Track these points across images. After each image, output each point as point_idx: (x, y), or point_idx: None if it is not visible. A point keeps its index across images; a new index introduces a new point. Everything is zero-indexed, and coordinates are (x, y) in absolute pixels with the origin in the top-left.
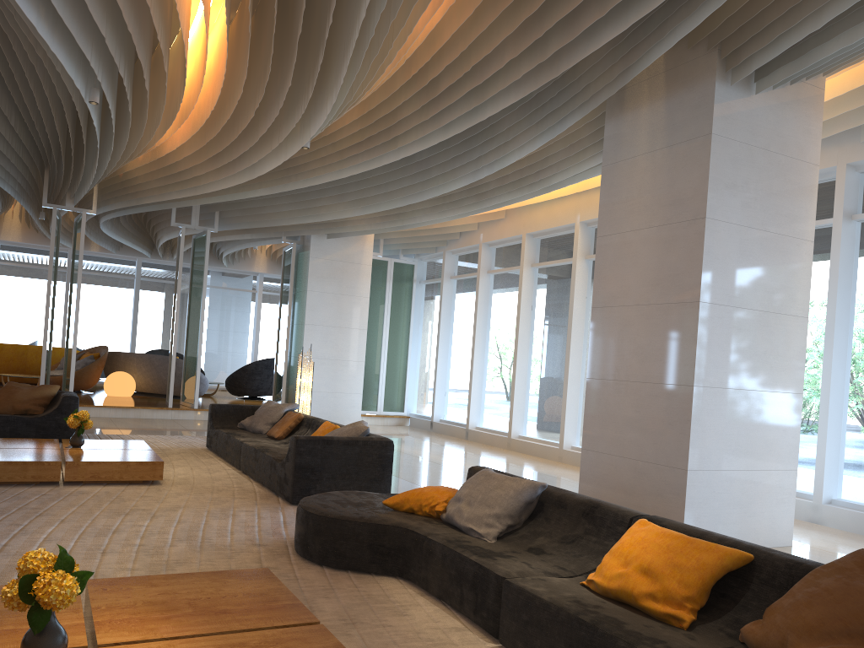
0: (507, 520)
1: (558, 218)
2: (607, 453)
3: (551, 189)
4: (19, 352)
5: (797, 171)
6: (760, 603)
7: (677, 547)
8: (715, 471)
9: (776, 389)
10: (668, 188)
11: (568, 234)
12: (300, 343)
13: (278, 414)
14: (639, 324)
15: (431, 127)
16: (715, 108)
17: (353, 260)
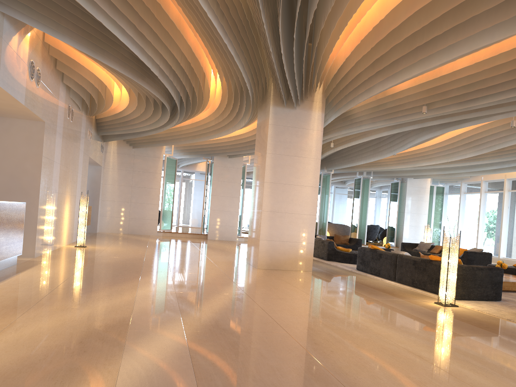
0: None
1: None
2: None
3: None
4: None
5: None
6: None
7: None
8: None
9: None
10: None
11: None
12: (402, 220)
13: (429, 246)
14: None
15: (496, 157)
16: None
17: (423, 186)
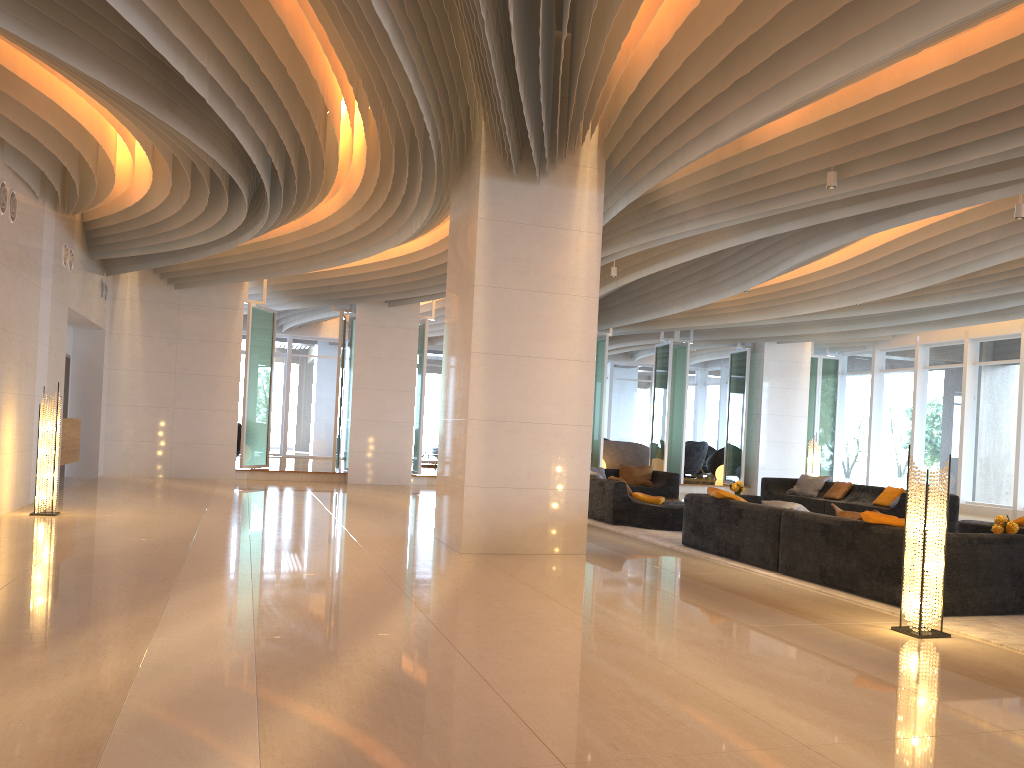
0: None
1: (1002, 327)
2: None
3: (1020, 317)
4: None
5: None
6: None
7: None
8: None
9: None
10: None
11: (1010, 339)
12: (756, 430)
13: (820, 483)
14: None
15: (960, 292)
16: None
17: (796, 359)
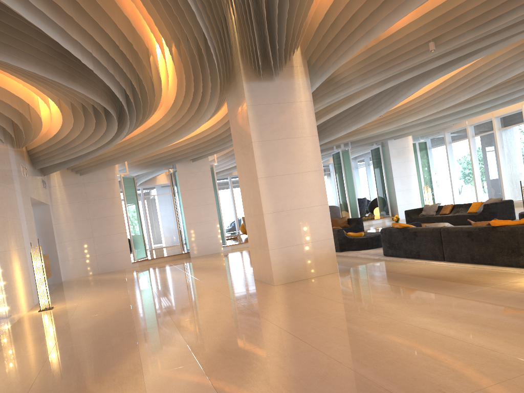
0: None
1: (511, 108)
2: None
3: (522, 100)
4: None
5: None
6: None
7: None
8: None
9: None
10: None
11: (516, 113)
12: (392, 186)
13: (436, 207)
14: None
15: (491, 94)
16: None
17: (405, 146)
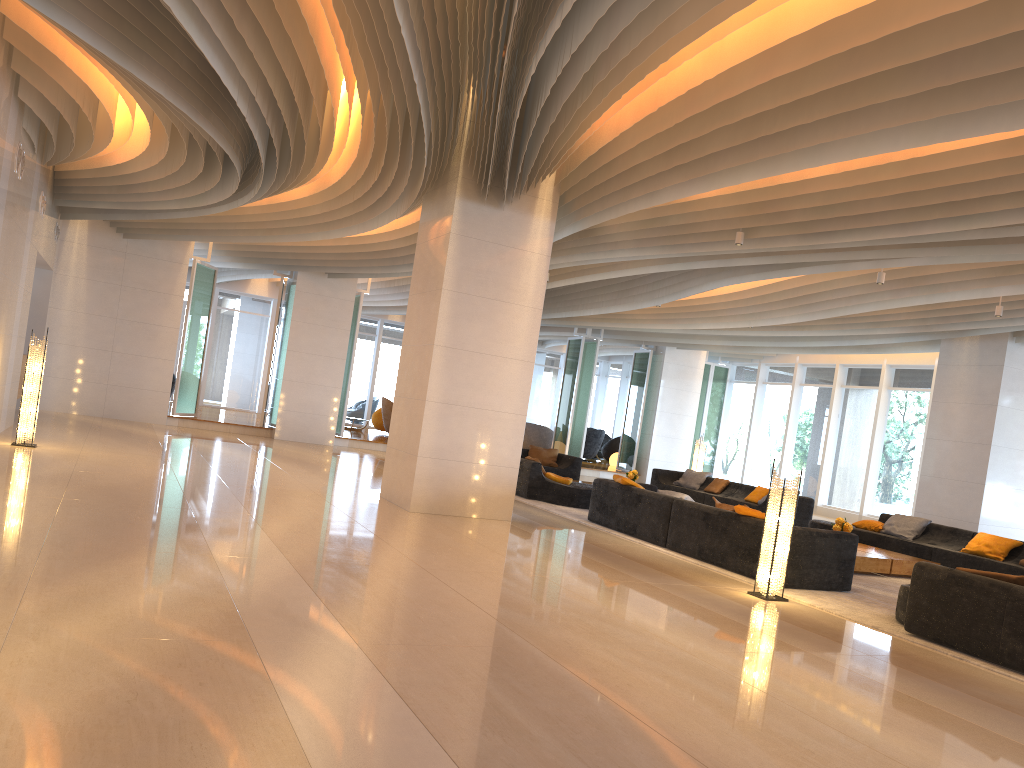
0: (915, 533)
1: (868, 358)
2: (930, 514)
3: (882, 352)
4: None
5: None
6: None
7: (997, 538)
8: (990, 525)
9: (1023, 488)
10: (977, 386)
11: (873, 369)
12: (650, 424)
13: (702, 478)
14: (955, 451)
15: (834, 327)
16: (1006, 353)
17: (692, 365)
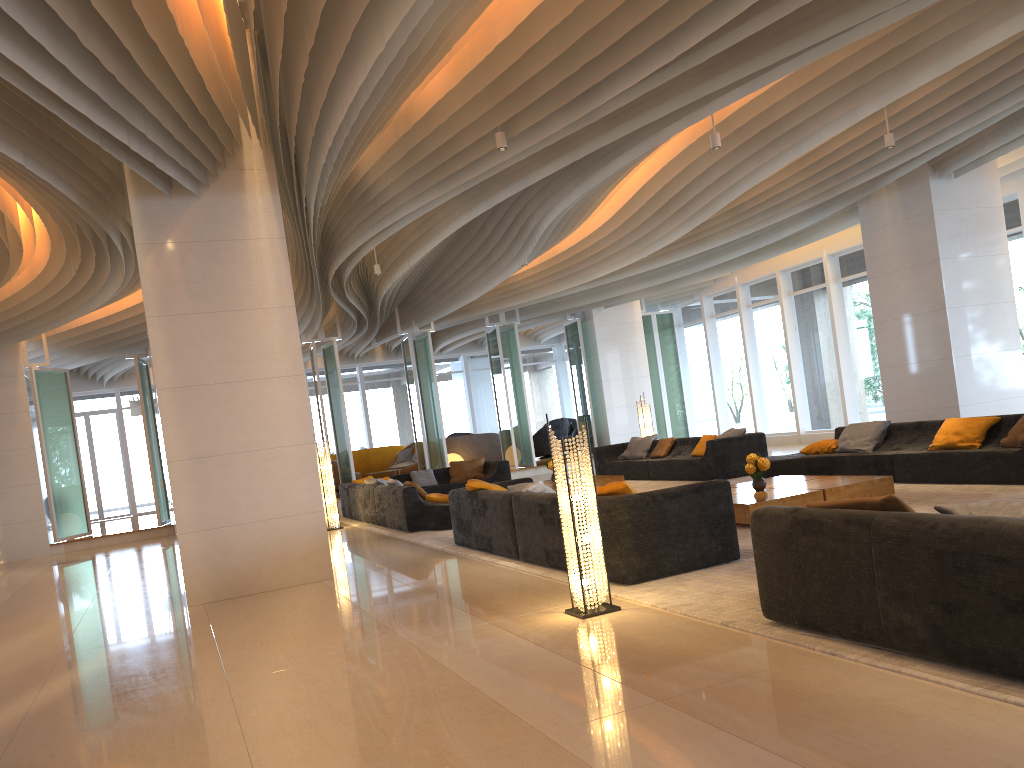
0: (875, 441)
1: (805, 254)
2: (903, 411)
3: (809, 242)
4: (363, 455)
5: (989, 214)
6: (1006, 433)
7: (967, 421)
8: (975, 404)
9: (1003, 349)
10: (911, 244)
11: (815, 265)
12: (601, 398)
13: (648, 443)
14: (909, 328)
15: (735, 228)
16: (931, 195)
17: (627, 321)
